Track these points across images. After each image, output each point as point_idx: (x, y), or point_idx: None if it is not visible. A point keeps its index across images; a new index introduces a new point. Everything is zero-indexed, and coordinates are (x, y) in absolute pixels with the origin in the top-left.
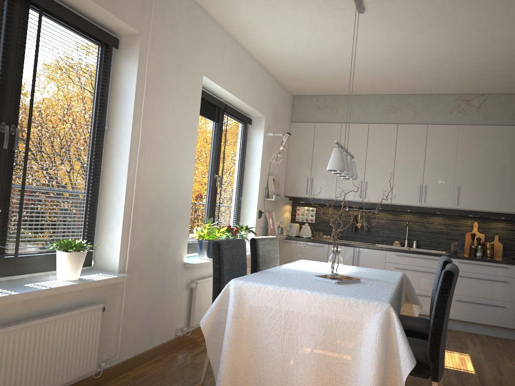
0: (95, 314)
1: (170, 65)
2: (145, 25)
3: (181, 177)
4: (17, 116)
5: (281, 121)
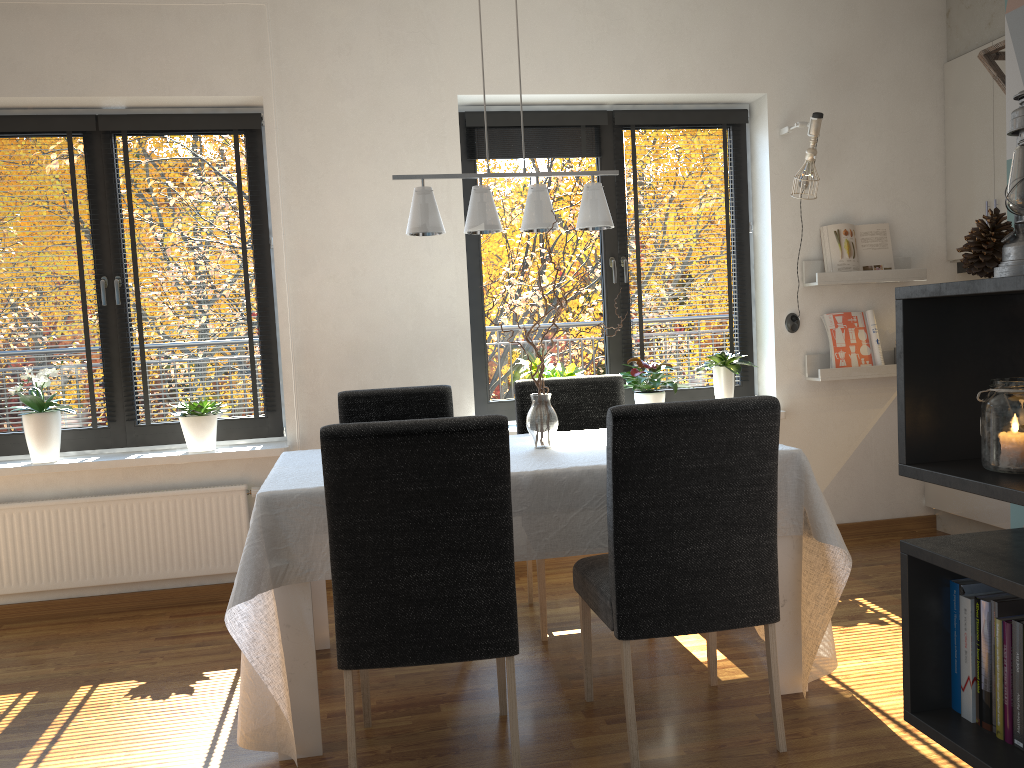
0: (232, 498)
1: (350, 114)
2: (269, 80)
3: (425, 287)
4: (121, 265)
5: (880, 77)
